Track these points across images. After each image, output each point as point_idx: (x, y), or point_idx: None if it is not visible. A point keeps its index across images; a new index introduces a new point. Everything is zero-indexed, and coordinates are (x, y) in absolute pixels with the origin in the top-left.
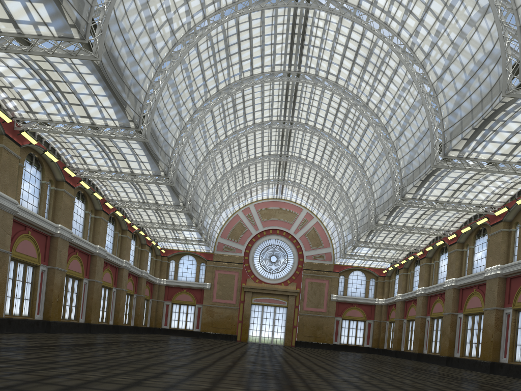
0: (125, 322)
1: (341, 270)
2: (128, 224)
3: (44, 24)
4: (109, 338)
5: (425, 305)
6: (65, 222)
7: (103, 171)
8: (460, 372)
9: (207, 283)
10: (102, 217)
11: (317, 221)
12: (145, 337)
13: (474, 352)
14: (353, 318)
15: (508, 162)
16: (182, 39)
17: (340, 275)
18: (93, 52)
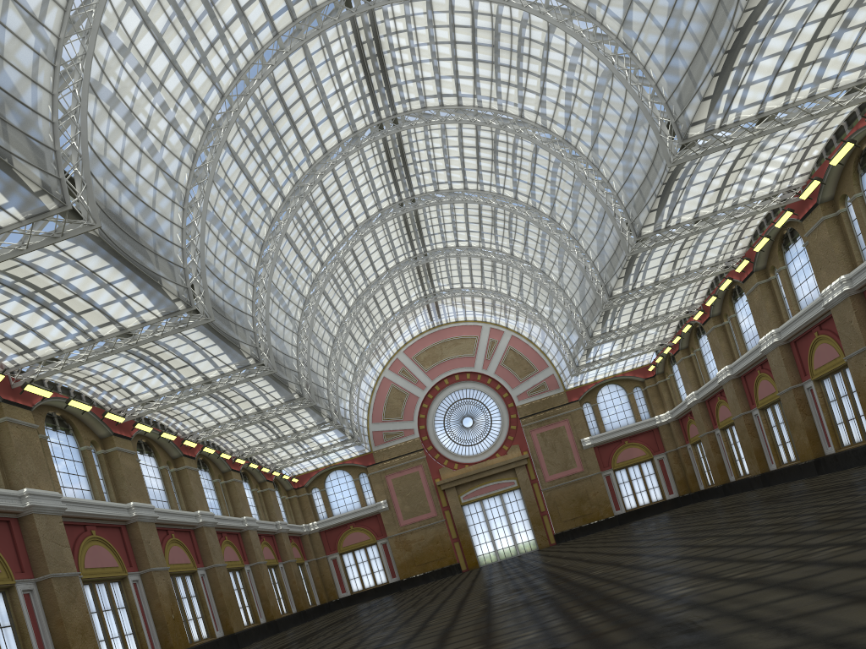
0: (282, 610)
1: (581, 394)
2: (228, 461)
3: None
4: (272, 644)
5: (742, 392)
6: (138, 496)
7: (163, 395)
8: (852, 475)
9: (381, 501)
10: (186, 466)
11: (512, 335)
12: (324, 621)
13: (857, 434)
14: (631, 462)
15: (793, 104)
16: (202, 144)
17: (582, 403)
18: (85, 218)
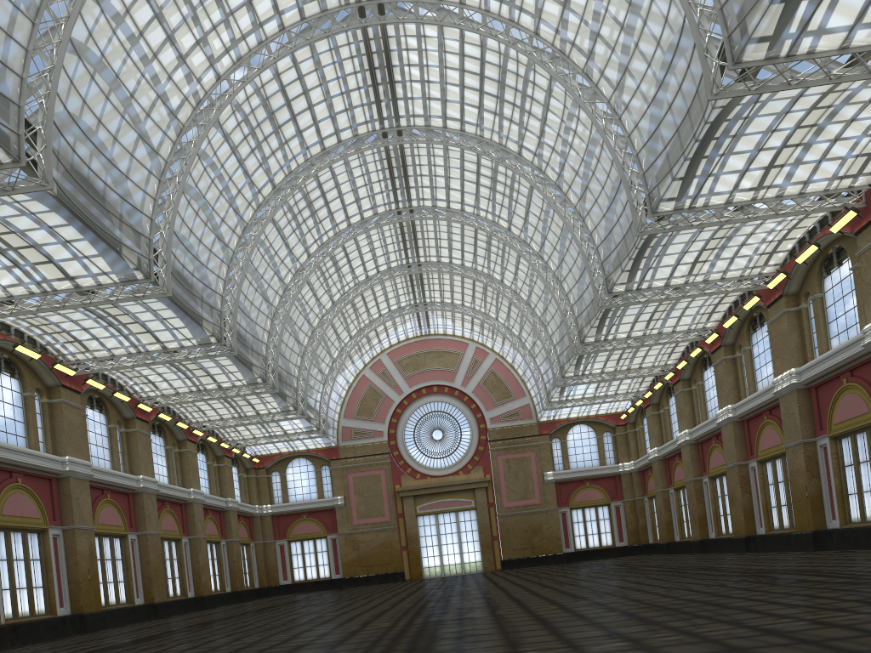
0: (215, 587)
1: (552, 429)
2: (186, 430)
3: None
4: (182, 622)
5: (696, 458)
6: (76, 451)
7: (119, 356)
8: (762, 560)
9: (338, 497)
10: (137, 429)
11: (496, 358)
12: (248, 606)
13: (786, 520)
14: (588, 504)
15: (761, 200)
16: (190, 121)
17: (551, 437)
18: (40, 177)
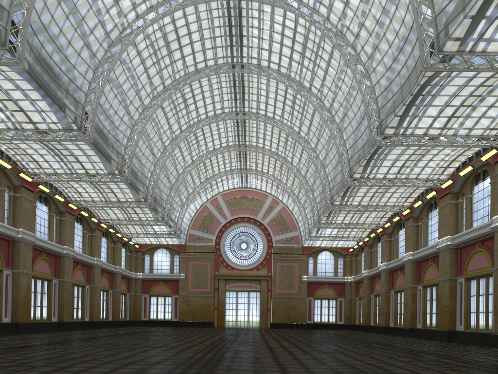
0: (102, 317)
1: (310, 251)
2: (96, 223)
3: None
4: (76, 335)
5: (388, 279)
6: (26, 226)
7: (59, 173)
8: (416, 343)
9: (181, 274)
10: (66, 218)
11: (283, 206)
12: (119, 331)
13: (434, 322)
14: (324, 297)
15: (444, 135)
16: (117, 40)
17: (309, 256)
18: (17, 57)
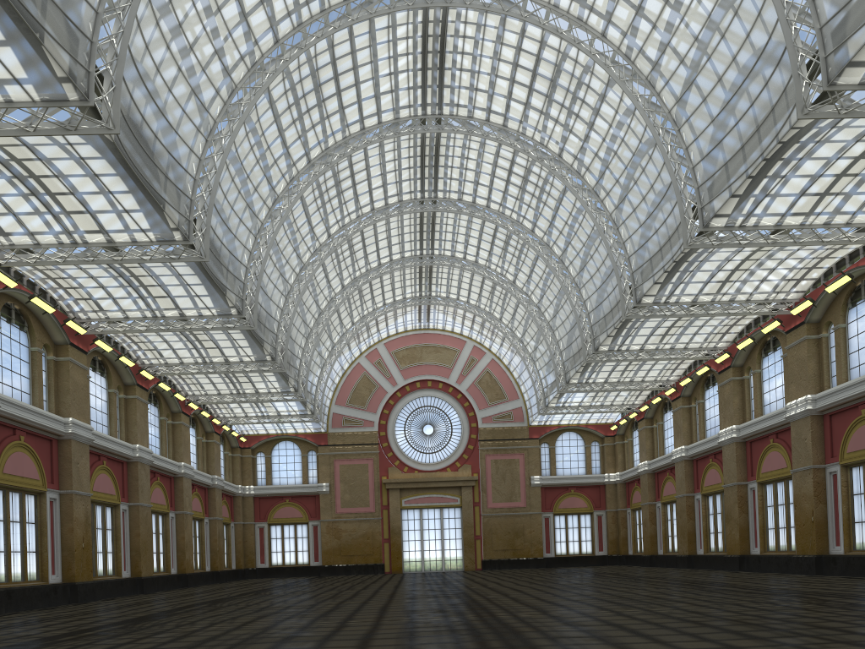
0: (196, 566)
1: (542, 434)
2: (181, 402)
3: (9, 82)
4: (179, 599)
5: (690, 475)
6: (79, 413)
7: (133, 319)
8: (771, 580)
9: (323, 483)
10: (137, 396)
11: (493, 359)
12: (236, 587)
13: (784, 543)
14: (571, 511)
15: (809, 226)
16: (244, 82)
17: (541, 442)
18: (104, 120)
